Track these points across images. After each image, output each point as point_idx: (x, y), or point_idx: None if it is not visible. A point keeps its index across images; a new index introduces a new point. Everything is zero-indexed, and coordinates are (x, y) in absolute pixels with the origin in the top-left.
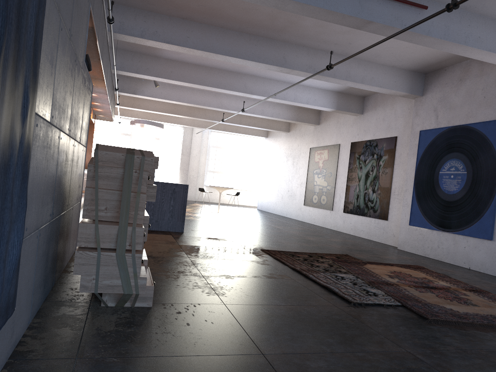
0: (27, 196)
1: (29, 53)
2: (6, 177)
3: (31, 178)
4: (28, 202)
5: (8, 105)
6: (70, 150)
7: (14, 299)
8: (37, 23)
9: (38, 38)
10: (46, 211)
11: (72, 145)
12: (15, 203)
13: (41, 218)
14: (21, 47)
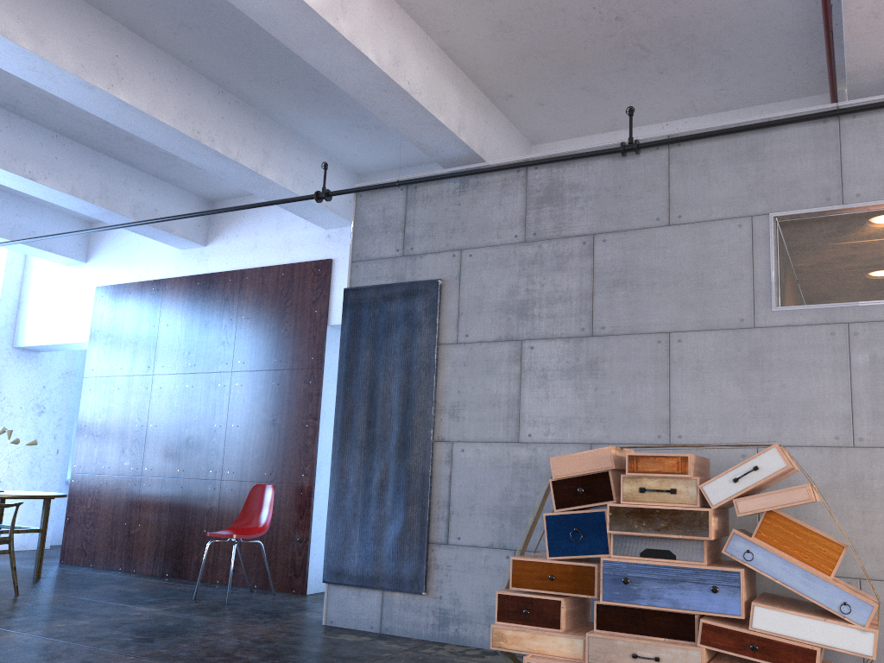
0: (452, 509)
1: (395, 411)
2: (368, 487)
3: (461, 495)
4: (456, 514)
5: (366, 448)
6: (716, 465)
7: (417, 583)
8: (409, 388)
9: (414, 395)
10: (544, 537)
11: (728, 456)
12: (389, 505)
13: (520, 540)
14: (378, 413)
